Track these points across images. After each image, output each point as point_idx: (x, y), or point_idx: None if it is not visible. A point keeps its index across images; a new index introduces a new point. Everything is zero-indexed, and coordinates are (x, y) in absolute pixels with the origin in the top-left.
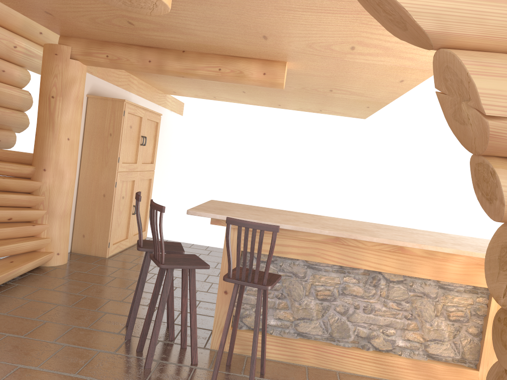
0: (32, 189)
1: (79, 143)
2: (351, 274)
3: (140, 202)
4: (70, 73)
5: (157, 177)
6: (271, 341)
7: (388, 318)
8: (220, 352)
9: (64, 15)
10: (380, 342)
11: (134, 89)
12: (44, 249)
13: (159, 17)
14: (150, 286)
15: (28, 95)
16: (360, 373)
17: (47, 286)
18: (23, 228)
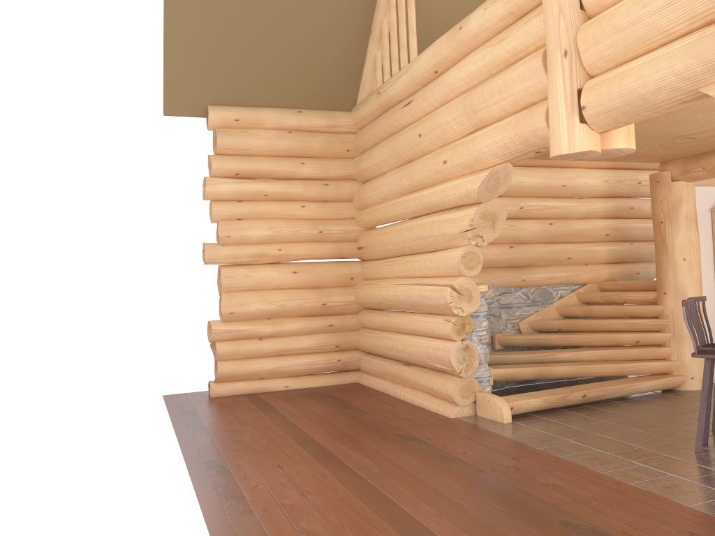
0: (656, 313)
1: (709, 262)
2: None
3: None
4: (673, 195)
5: None
6: None
7: None
8: None
9: (638, 151)
10: None
11: None
12: (676, 372)
13: (702, 127)
14: None
15: None
16: None
17: (665, 401)
18: (648, 349)
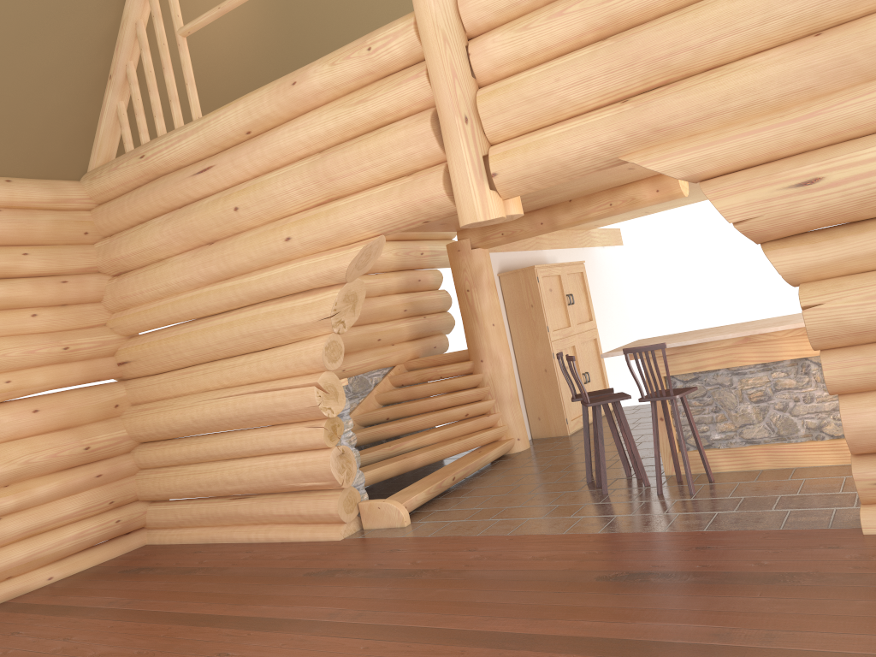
0: (477, 382)
1: (505, 325)
2: (777, 369)
3: (591, 368)
4: (475, 262)
5: (612, 334)
6: (719, 454)
7: (833, 402)
8: (656, 463)
9: (455, 220)
10: (832, 428)
11: (546, 244)
12: (504, 437)
13: (530, 194)
14: (613, 446)
15: (445, 294)
16: (821, 464)
17: (515, 465)
18: (480, 420)
